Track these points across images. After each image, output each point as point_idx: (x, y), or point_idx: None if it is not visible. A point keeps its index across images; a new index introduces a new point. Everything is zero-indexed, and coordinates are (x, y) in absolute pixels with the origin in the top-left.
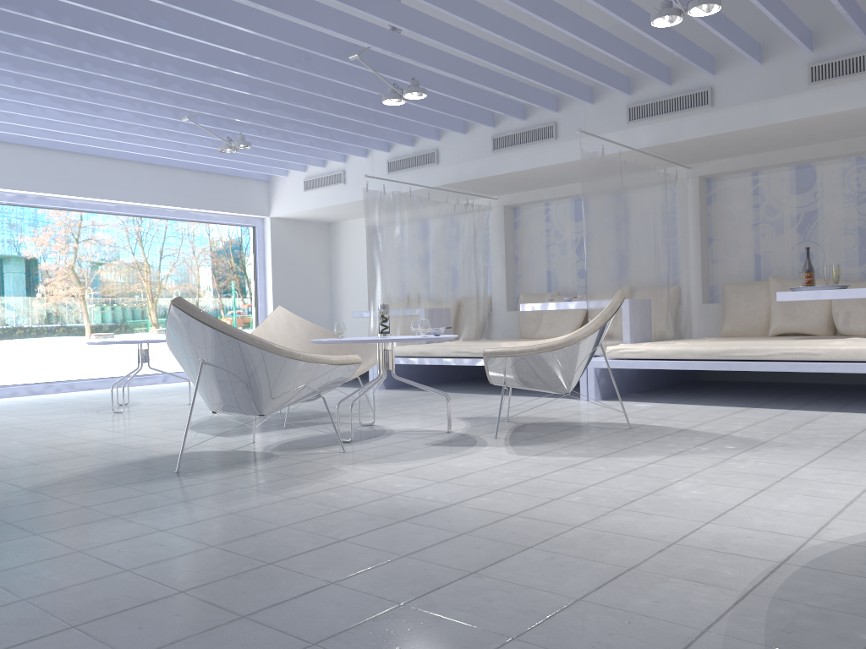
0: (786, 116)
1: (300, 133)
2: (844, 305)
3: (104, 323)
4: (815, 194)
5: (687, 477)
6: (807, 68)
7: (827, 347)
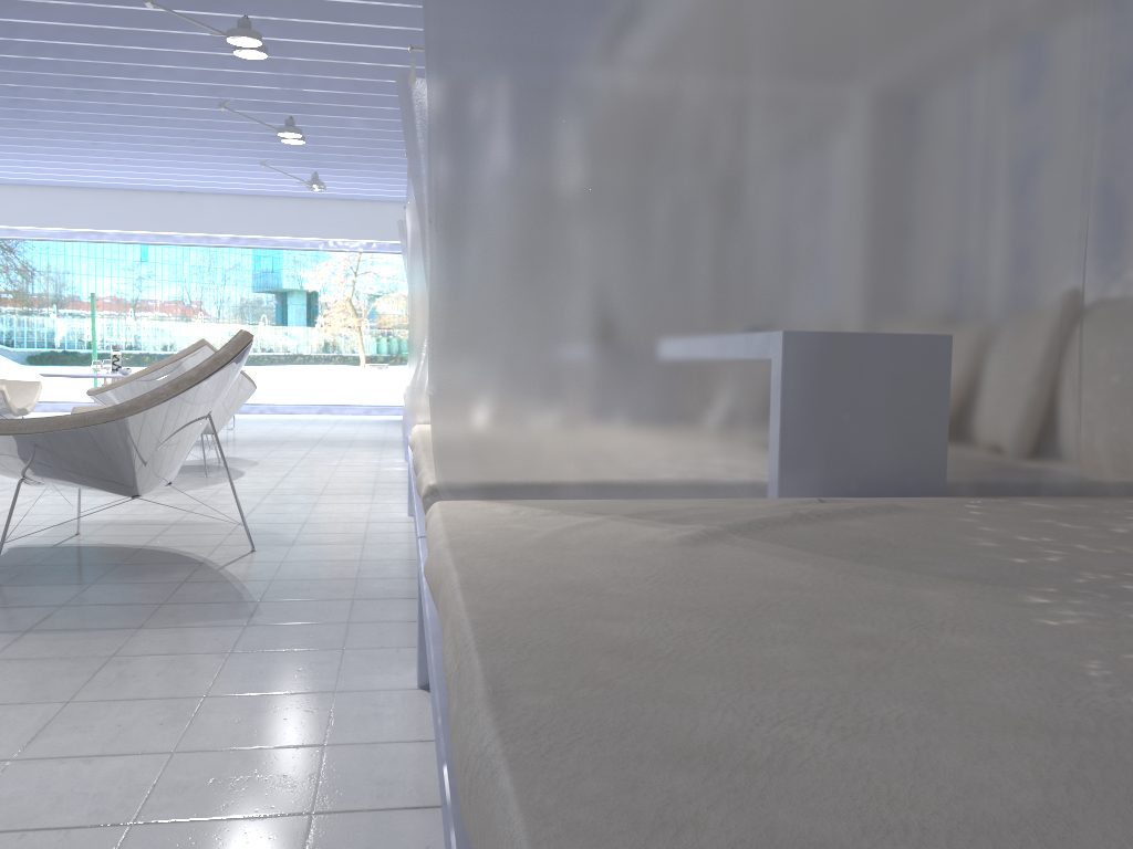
0: None
1: (382, 164)
2: None
3: (379, 354)
4: None
5: None
6: None
7: None
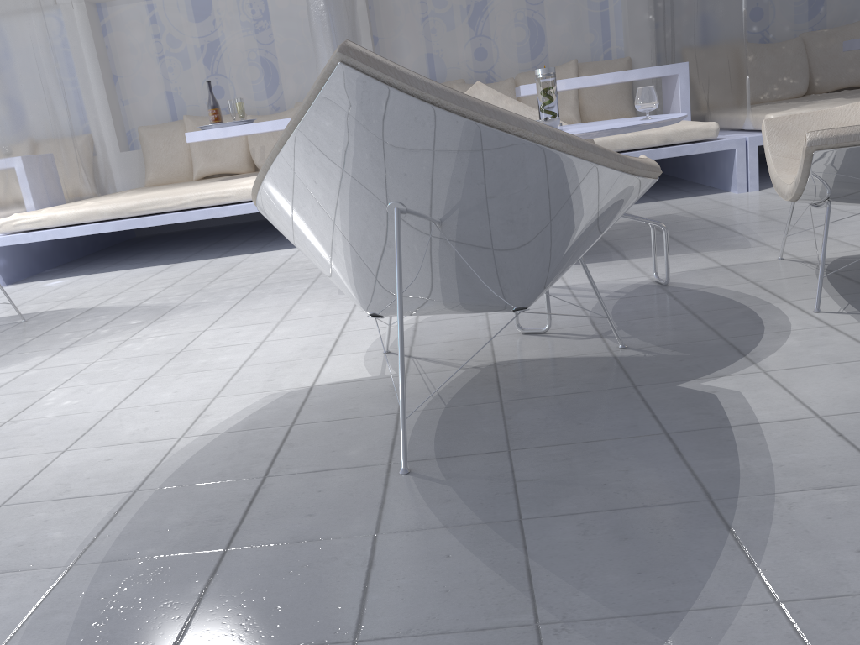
0: None
1: None
2: (259, 140)
3: None
4: (215, 22)
5: (67, 381)
6: None
7: (237, 188)
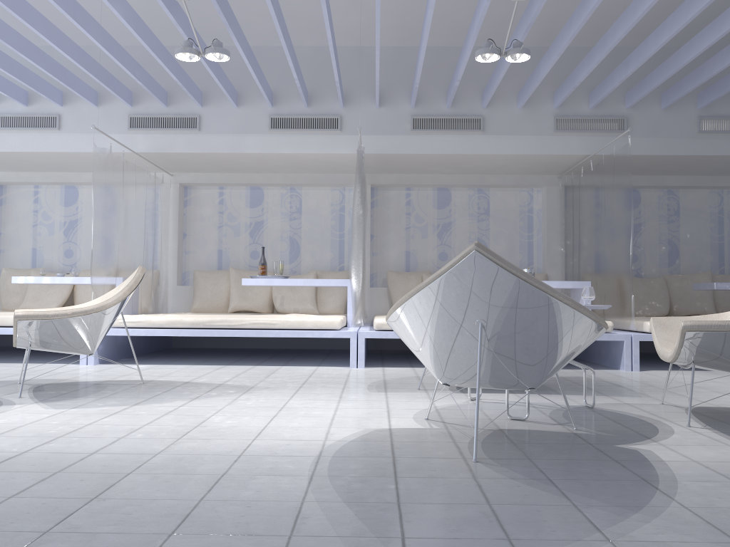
0: (253, 149)
1: None
2: (281, 291)
3: None
4: (263, 209)
5: (217, 413)
6: (268, 118)
7: (282, 319)
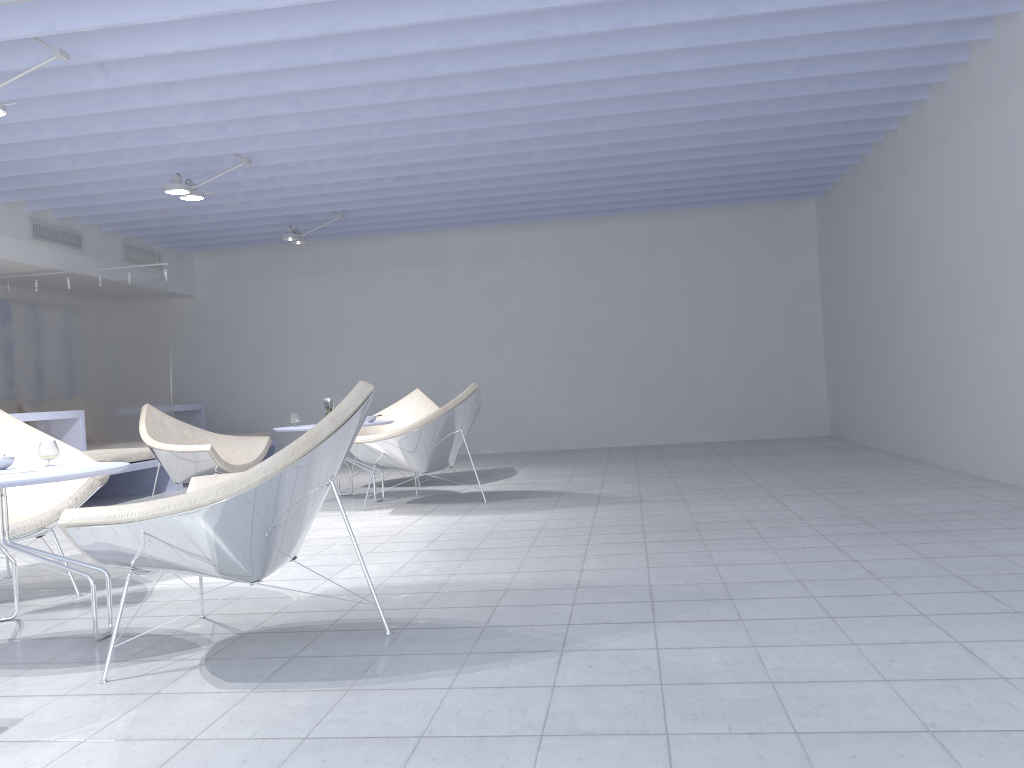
0: None
1: None
2: None
3: None
4: None
5: None
6: None
7: None
